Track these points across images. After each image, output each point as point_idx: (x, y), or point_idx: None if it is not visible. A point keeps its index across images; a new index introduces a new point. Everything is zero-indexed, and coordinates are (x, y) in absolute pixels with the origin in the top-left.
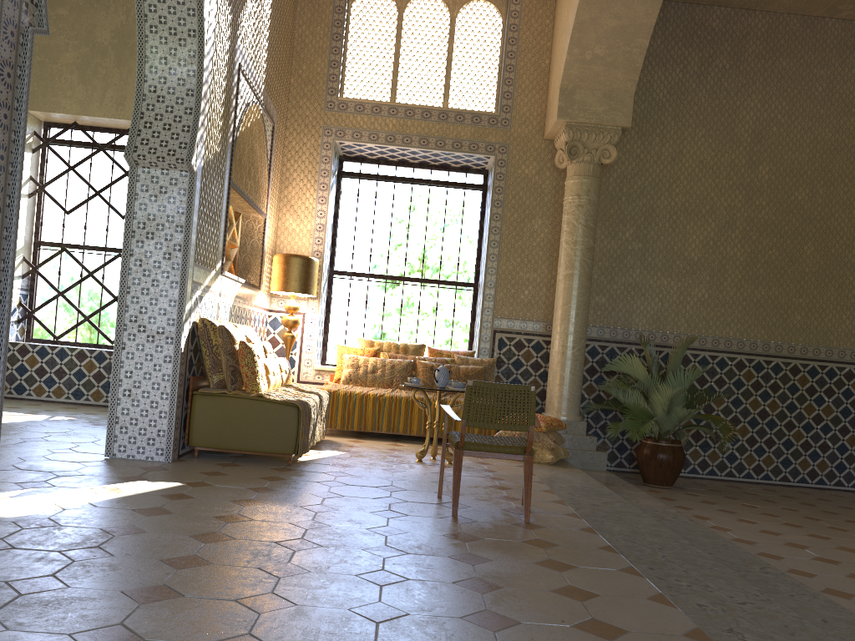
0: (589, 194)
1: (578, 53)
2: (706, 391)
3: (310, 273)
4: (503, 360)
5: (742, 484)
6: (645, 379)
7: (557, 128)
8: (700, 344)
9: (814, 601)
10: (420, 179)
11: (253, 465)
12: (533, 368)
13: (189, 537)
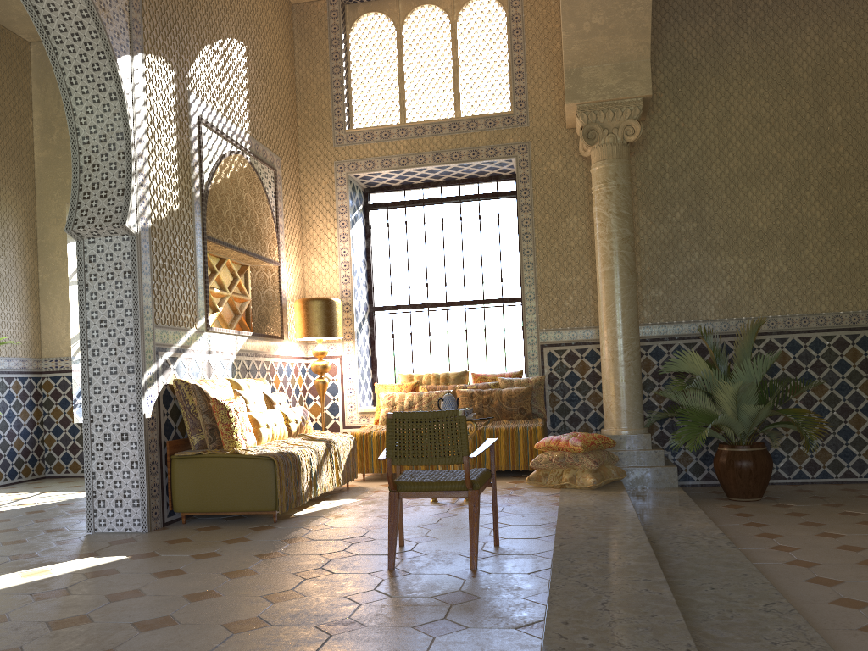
0: (616, 178)
1: (574, 28)
2: (802, 379)
3: (330, 314)
4: (556, 376)
5: (864, 485)
6: (703, 377)
7: (572, 113)
8: (786, 326)
9: (802, 650)
10: (448, 197)
11: (235, 526)
12: (590, 380)
13: (44, 624)
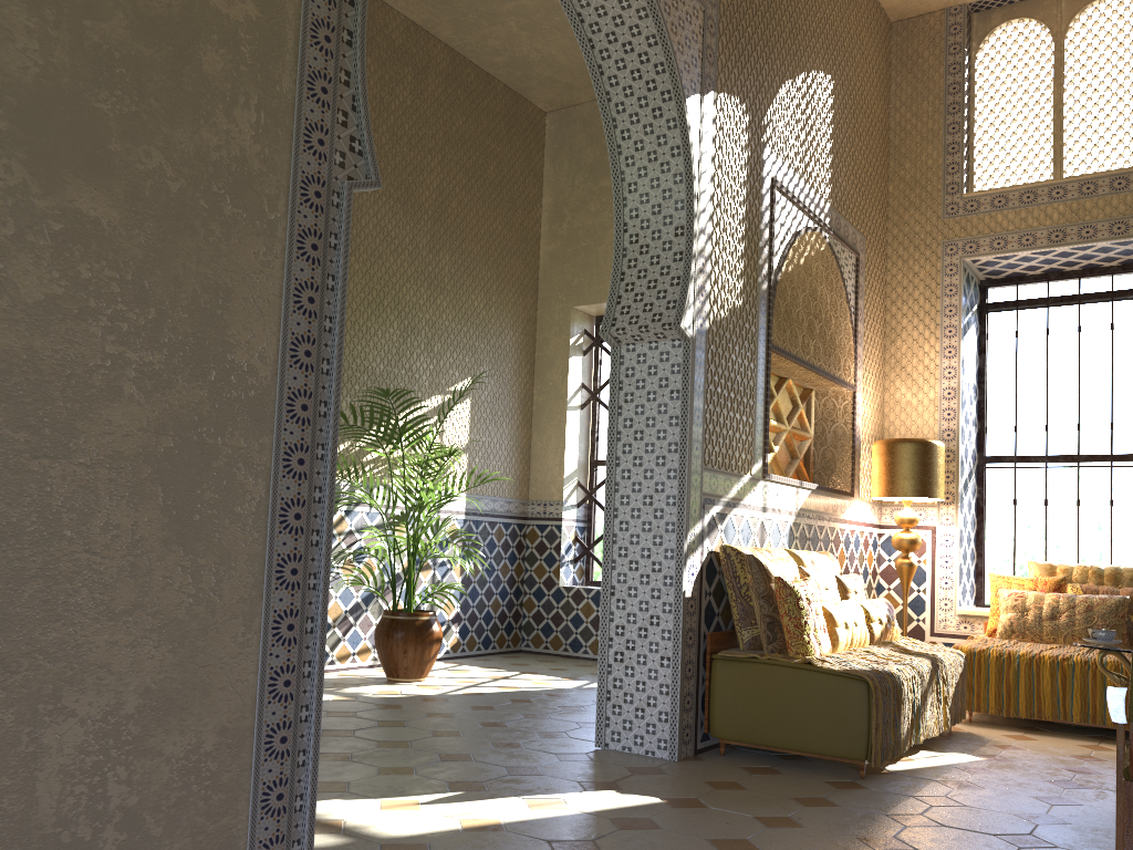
0: None
1: None
2: None
3: (928, 464)
4: None
5: None
6: None
7: None
8: None
9: None
10: (1125, 291)
11: (801, 773)
12: None
13: None
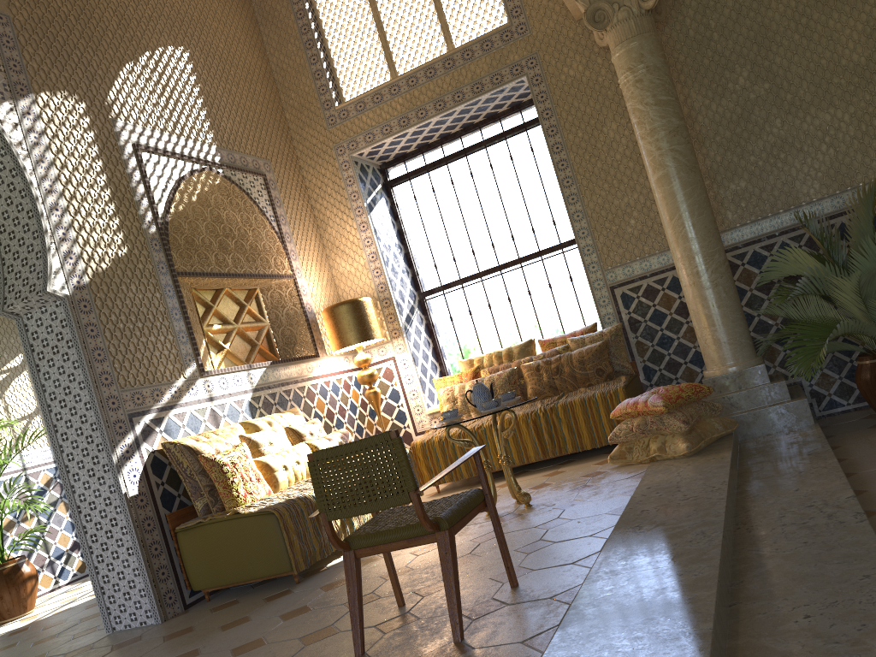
0: (643, 59)
1: None
2: None
3: (359, 317)
4: (638, 320)
5: None
6: (811, 277)
7: None
8: None
9: None
10: (471, 146)
11: (254, 596)
12: (680, 314)
13: None
